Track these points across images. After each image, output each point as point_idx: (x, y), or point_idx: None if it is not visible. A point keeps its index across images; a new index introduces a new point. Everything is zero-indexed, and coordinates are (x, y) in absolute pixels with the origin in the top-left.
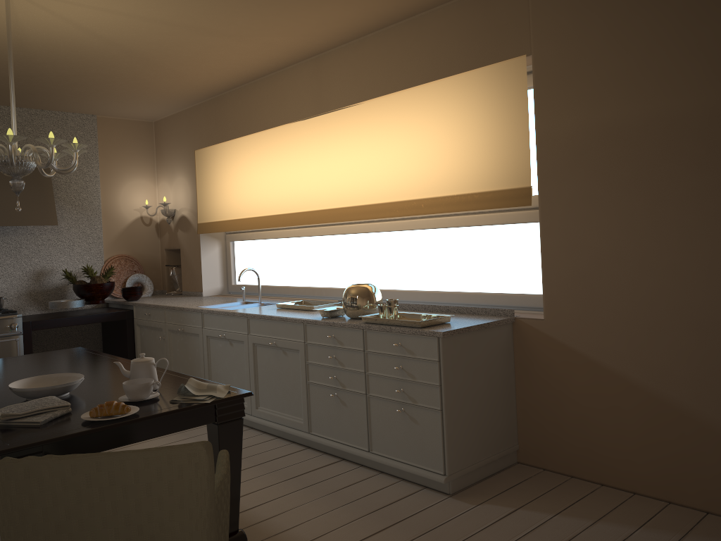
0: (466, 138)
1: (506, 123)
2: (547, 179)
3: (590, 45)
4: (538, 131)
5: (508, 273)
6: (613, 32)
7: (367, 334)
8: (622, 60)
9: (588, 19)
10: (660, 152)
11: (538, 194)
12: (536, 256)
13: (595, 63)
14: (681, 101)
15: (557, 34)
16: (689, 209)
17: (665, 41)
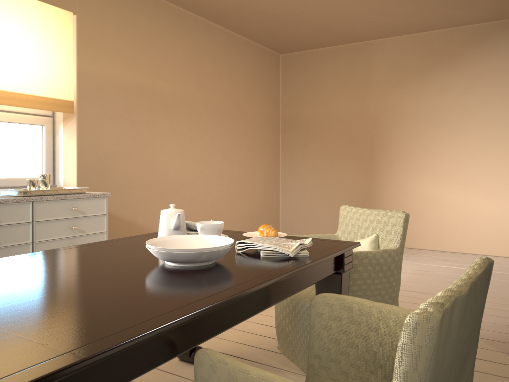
0: (22, 48)
1: (57, 52)
2: (83, 99)
3: (109, 30)
4: (78, 66)
5: (6, 161)
6: (120, 30)
7: (35, 205)
8: (123, 48)
9: (109, 15)
10: (136, 101)
11: (76, 107)
12: (32, 149)
13: (111, 42)
14: (144, 79)
15: (92, 12)
16: (145, 131)
17: (140, 48)
